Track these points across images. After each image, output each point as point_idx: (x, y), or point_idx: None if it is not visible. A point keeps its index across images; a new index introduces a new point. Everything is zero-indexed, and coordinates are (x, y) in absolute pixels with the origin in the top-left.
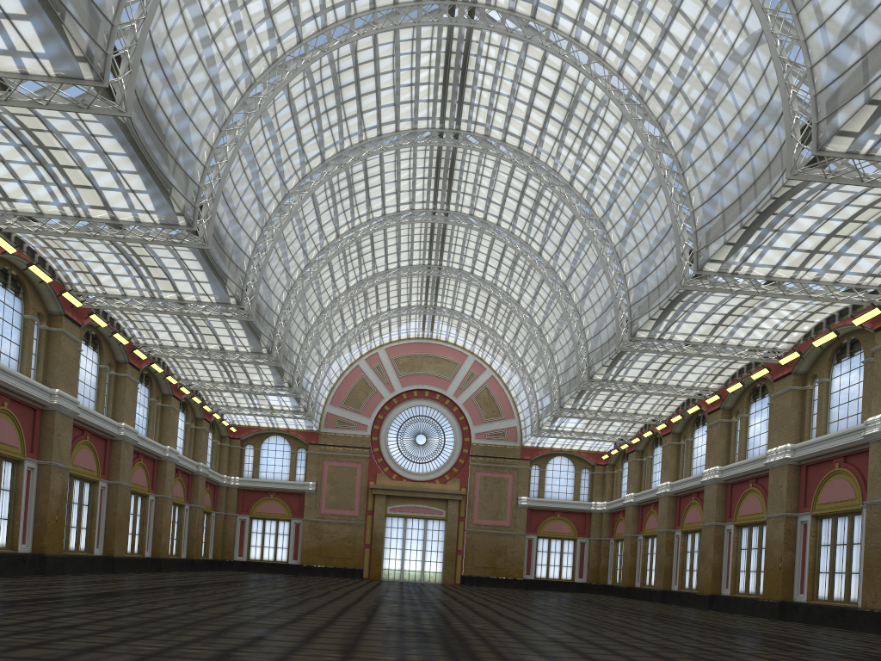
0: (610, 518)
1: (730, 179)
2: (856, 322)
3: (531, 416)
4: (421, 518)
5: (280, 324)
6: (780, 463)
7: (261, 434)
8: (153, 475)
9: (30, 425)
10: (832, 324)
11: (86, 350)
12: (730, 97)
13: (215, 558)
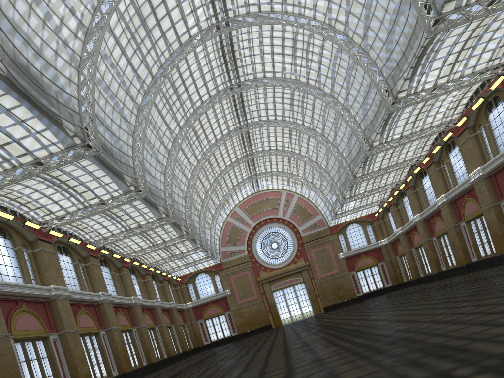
0: (392, 246)
1: (395, 46)
2: (492, 88)
3: (328, 209)
4: (290, 286)
5: (187, 217)
6: (478, 179)
7: (193, 275)
8: (153, 317)
9: (95, 314)
10: (478, 93)
11: (103, 268)
12: (376, 2)
13: (195, 347)
